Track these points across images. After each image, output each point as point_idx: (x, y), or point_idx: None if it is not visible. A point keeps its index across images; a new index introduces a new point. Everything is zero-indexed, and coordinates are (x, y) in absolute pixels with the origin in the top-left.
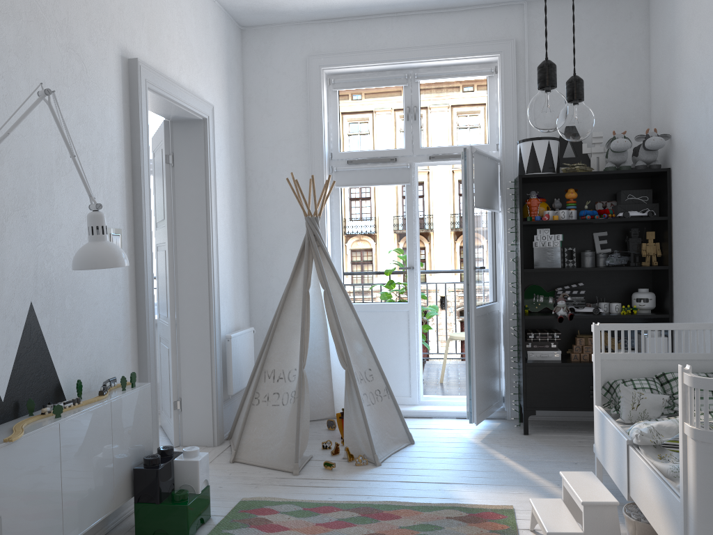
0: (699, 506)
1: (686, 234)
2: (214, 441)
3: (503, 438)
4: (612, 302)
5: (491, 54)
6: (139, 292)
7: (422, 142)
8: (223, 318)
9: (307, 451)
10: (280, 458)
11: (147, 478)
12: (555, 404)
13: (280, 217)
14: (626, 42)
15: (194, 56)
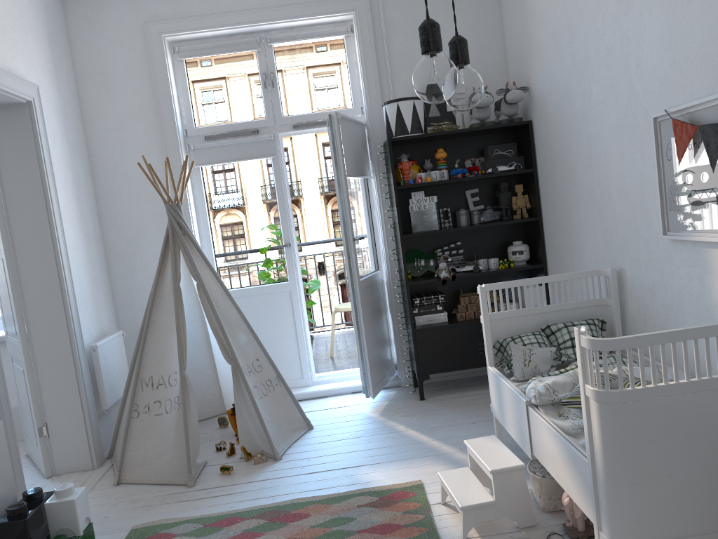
0: (607, 465)
1: (552, 185)
2: (93, 463)
3: (401, 407)
4: (489, 257)
5: (345, 12)
6: None
7: (284, 110)
8: (85, 325)
9: (200, 456)
10: (171, 471)
11: (13, 532)
12: (447, 365)
13: (136, 206)
14: None
15: (5, 28)
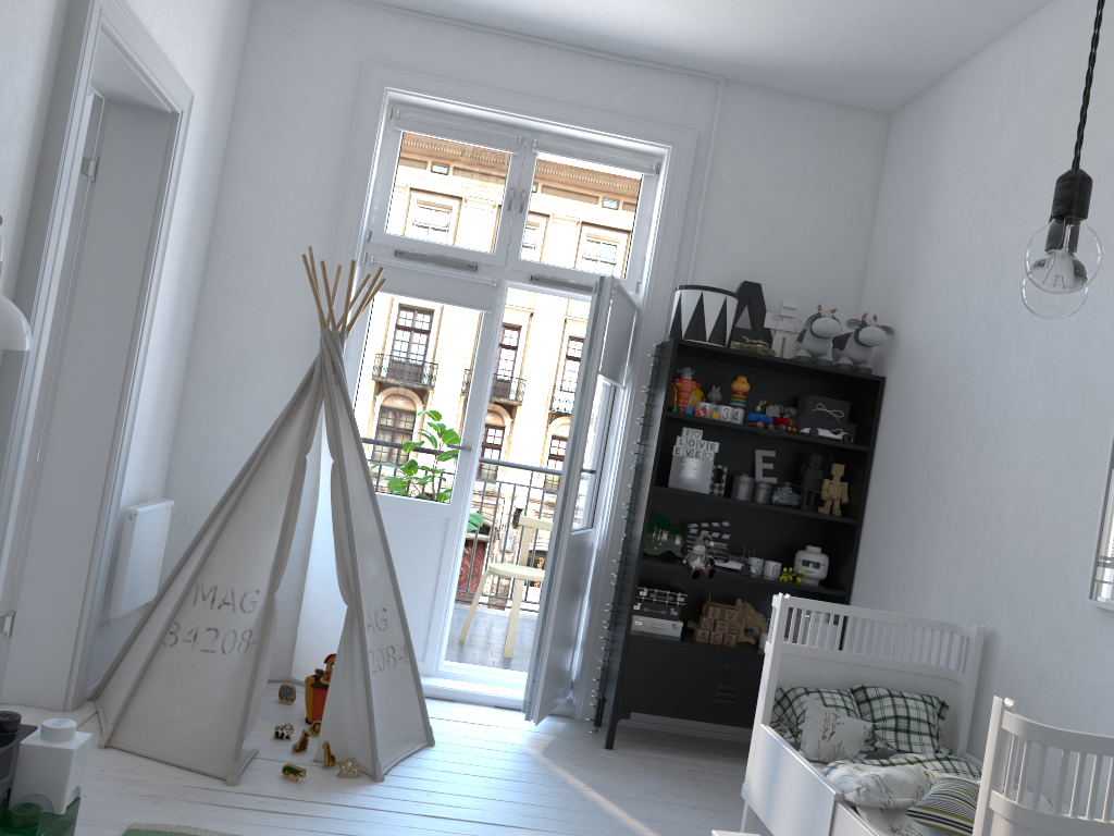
0: None
1: (896, 479)
2: (67, 701)
3: (576, 751)
4: (763, 559)
5: (659, 143)
6: (2, 402)
7: (524, 251)
8: (127, 475)
9: (246, 739)
10: (202, 750)
11: None
12: (663, 705)
13: (260, 318)
14: (848, 179)
15: None
